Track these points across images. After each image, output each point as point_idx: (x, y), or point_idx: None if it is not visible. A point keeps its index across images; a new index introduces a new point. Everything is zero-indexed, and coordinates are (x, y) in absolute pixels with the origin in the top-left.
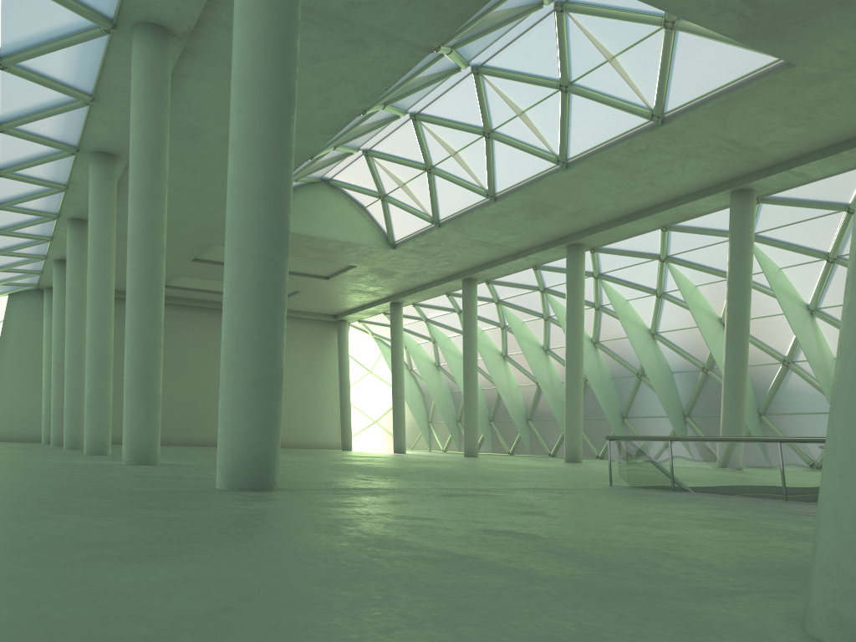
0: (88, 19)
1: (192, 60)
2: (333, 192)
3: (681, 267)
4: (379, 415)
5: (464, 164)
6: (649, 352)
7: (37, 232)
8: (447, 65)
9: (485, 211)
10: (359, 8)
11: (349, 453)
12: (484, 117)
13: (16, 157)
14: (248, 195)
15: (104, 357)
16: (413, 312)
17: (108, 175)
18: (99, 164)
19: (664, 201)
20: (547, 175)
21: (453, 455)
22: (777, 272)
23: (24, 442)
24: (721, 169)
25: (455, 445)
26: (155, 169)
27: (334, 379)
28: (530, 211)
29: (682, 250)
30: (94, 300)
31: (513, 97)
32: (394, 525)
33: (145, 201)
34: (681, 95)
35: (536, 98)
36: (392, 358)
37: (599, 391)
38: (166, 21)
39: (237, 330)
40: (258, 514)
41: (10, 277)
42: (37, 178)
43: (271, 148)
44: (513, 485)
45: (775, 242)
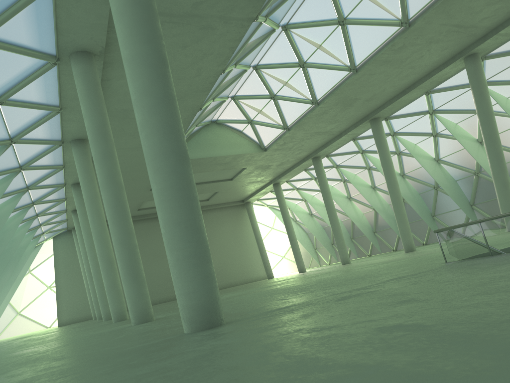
0: (40, 59)
1: (111, 68)
2: (220, 127)
3: (444, 114)
4: (284, 252)
5: (293, 88)
6: (438, 172)
7: (56, 197)
8: (266, 29)
9: (314, 113)
10: (201, 5)
11: (272, 280)
12: (297, 55)
13: (28, 156)
14: (153, 132)
15: (109, 261)
16: (287, 186)
17: (84, 152)
18: (77, 147)
19: (422, 76)
20: (345, 80)
21: (335, 265)
22: (506, 101)
23: (83, 321)
24: (454, 45)
25: (334, 259)
26: (104, 138)
27: (252, 238)
28: (341, 105)
29: (442, 103)
30: (94, 228)
31: (312, 38)
32: (309, 340)
33: (104, 159)
34: (417, 5)
35: (326, 34)
36: (282, 216)
37: (413, 204)
38: (87, 47)
39: (170, 224)
40: (207, 354)
41: (50, 227)
42: (45, 165)
43: (159, 97)
44: (381, 279)
45: (499, 82)
